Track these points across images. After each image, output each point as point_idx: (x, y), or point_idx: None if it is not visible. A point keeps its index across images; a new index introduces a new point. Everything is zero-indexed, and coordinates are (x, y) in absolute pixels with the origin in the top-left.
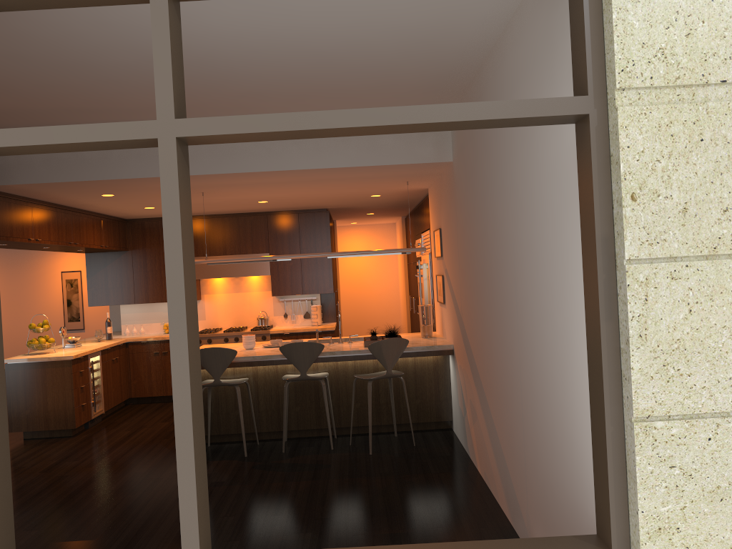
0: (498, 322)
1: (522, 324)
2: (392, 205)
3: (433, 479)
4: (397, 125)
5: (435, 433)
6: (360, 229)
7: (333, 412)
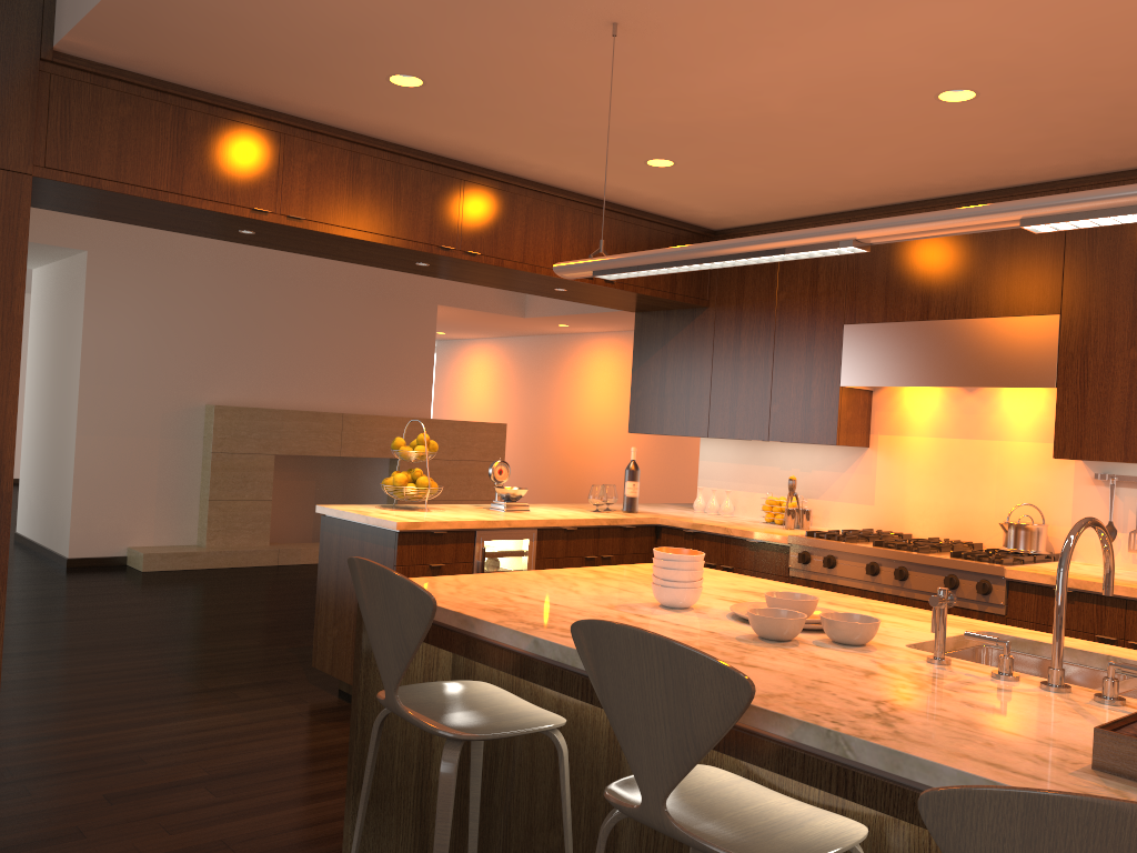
0: None
1: None
2: None
3: None
4: None
5: None
6: None
7: None
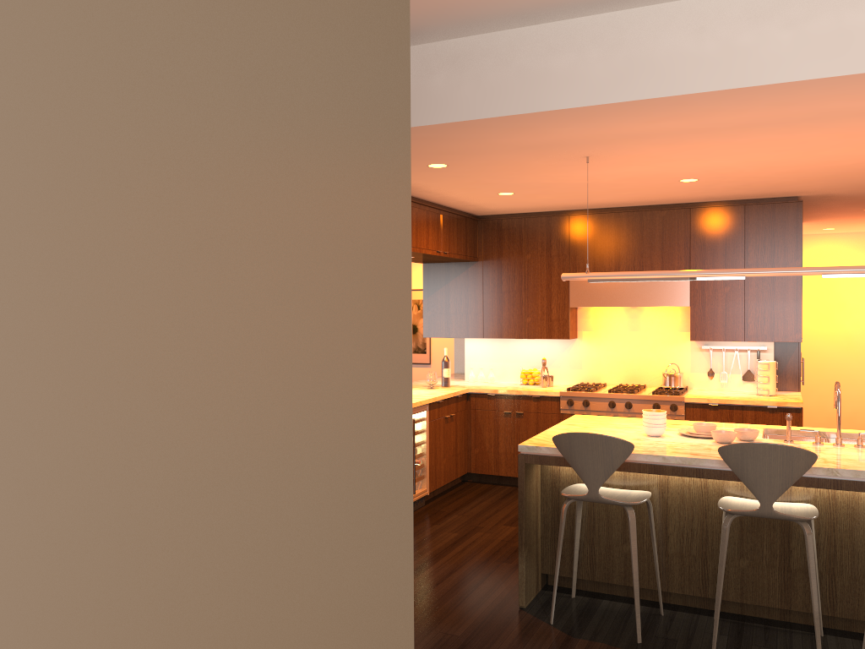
0: None
1: None
2: None
3: None
4: None
5: None
6: (837, 241)
7: (819, 583)
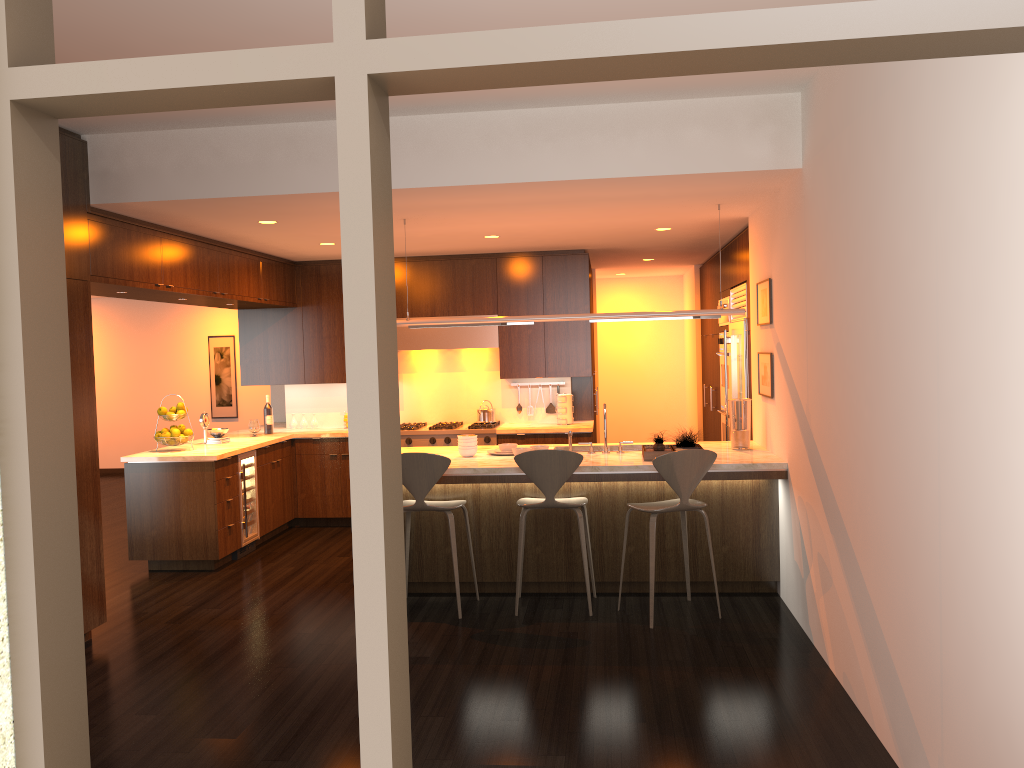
0: (891, 432)
1: (949, 439)
2: (685, 246)
3: (756, 677)
4: (788, 45)
5: (751, 599)
6: (629, 284)
7: (592, 557)
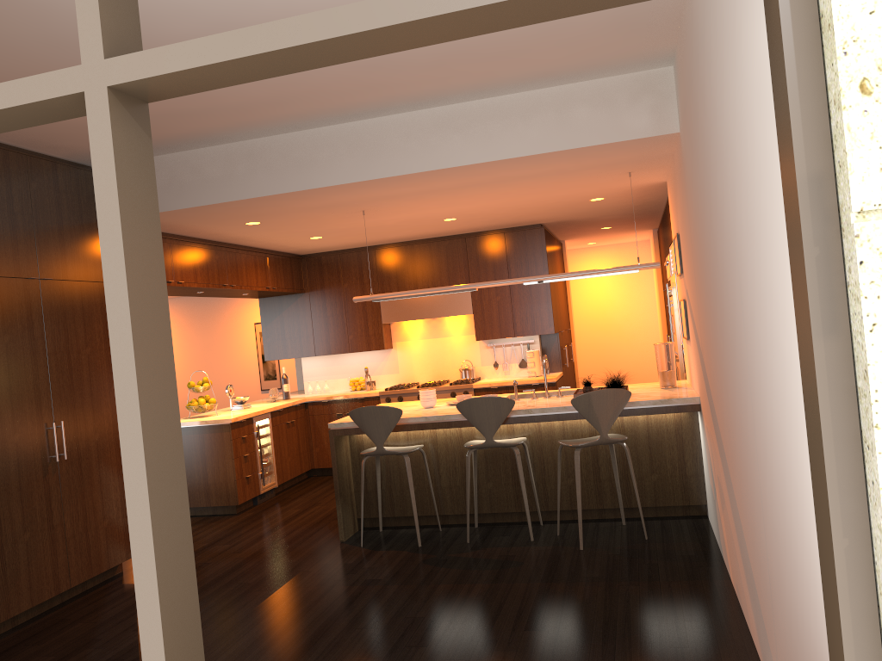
0: (731, 359)
1: (751, 359)
2: (630, 212)
3: (660, 590)
4: (425, 20)
5: (681, 522)
6: (602, 251)
7: (537, 490)
